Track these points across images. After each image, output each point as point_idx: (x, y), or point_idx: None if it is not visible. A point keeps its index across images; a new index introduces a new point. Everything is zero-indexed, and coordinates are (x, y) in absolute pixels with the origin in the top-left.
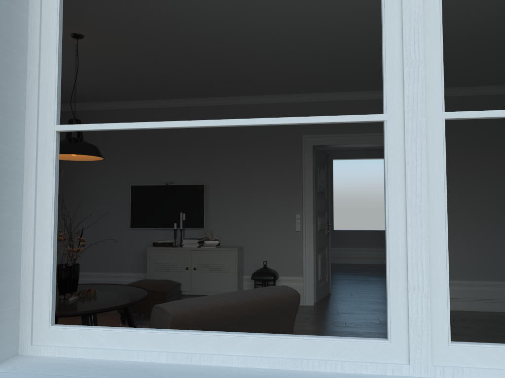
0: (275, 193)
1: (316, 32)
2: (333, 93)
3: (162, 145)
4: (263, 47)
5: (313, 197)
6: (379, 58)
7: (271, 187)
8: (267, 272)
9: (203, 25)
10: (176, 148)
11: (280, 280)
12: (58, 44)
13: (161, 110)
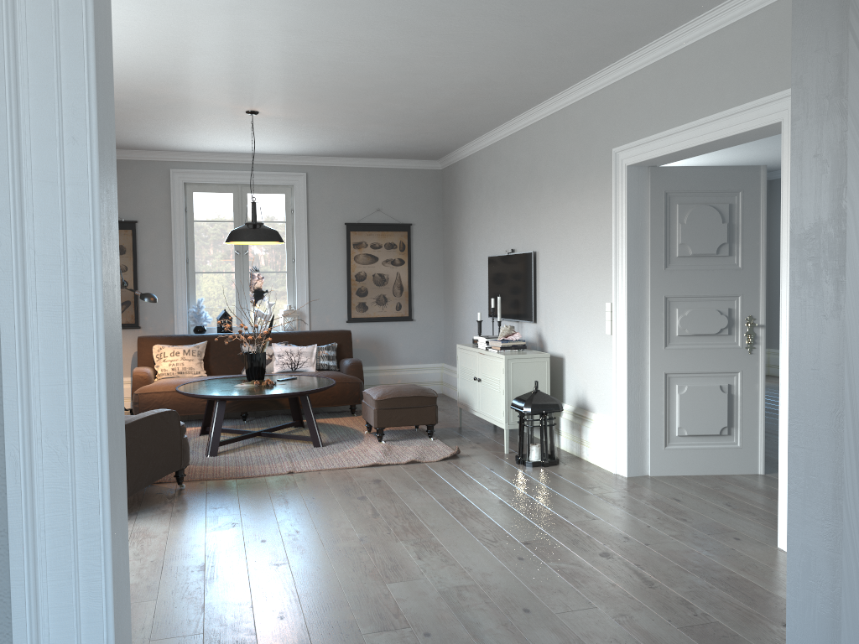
0: (592, 263)
1: (319, 32)
2: (641, 49)
3: (508, 195)
4: (347, 61)
5: (648, 269)
6: (478, 5)
7: (588, 252)
8: (524, 399)
9: (257, 74)
10: (516, 197)
11: (593, 421)
12: None
13: (506, 140)
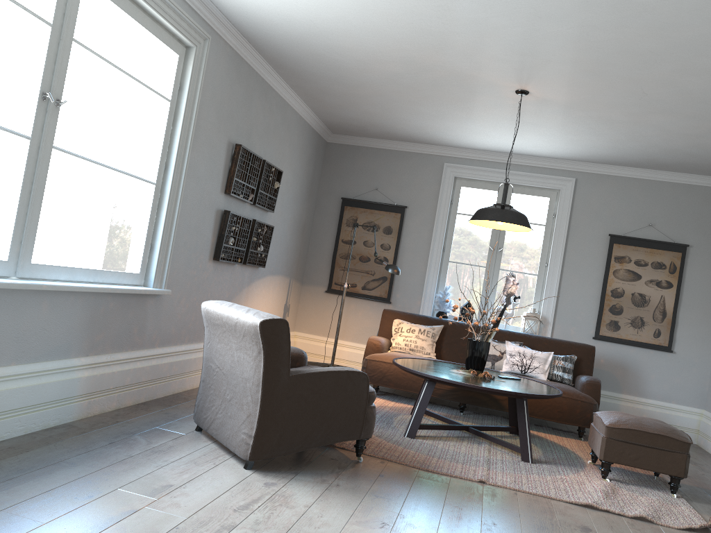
0: None
1: None
2: None
3: None
4: None
5: None
6: None
7: None
8: None
9: (526, 27)
10: None
11: None
12: (160, 145)
13: None
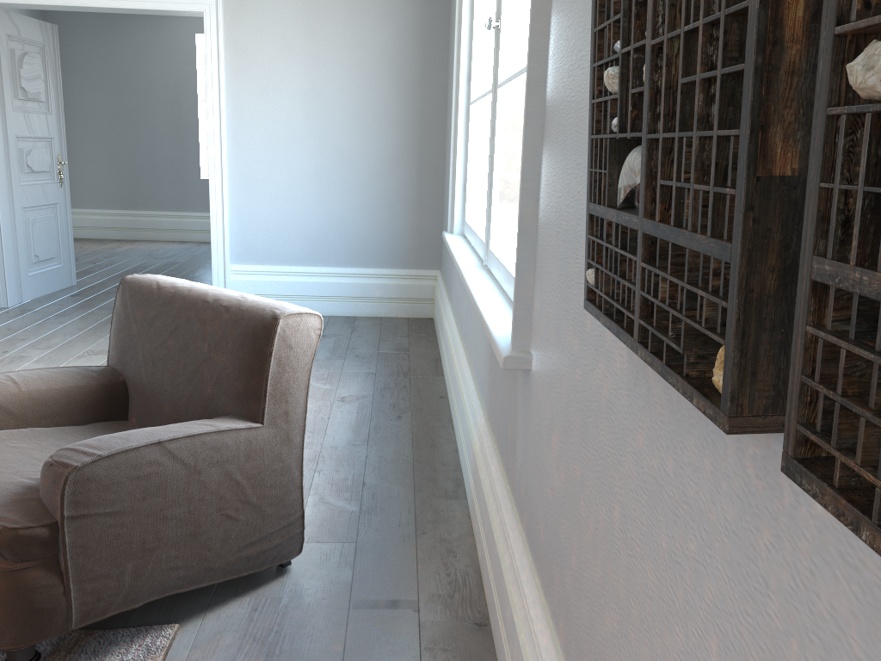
0: None
1: None
2: None
3: None
4: None
5: None
6: None
7: None
8: None
9: None
10: None
11: None
12: None
13: None
